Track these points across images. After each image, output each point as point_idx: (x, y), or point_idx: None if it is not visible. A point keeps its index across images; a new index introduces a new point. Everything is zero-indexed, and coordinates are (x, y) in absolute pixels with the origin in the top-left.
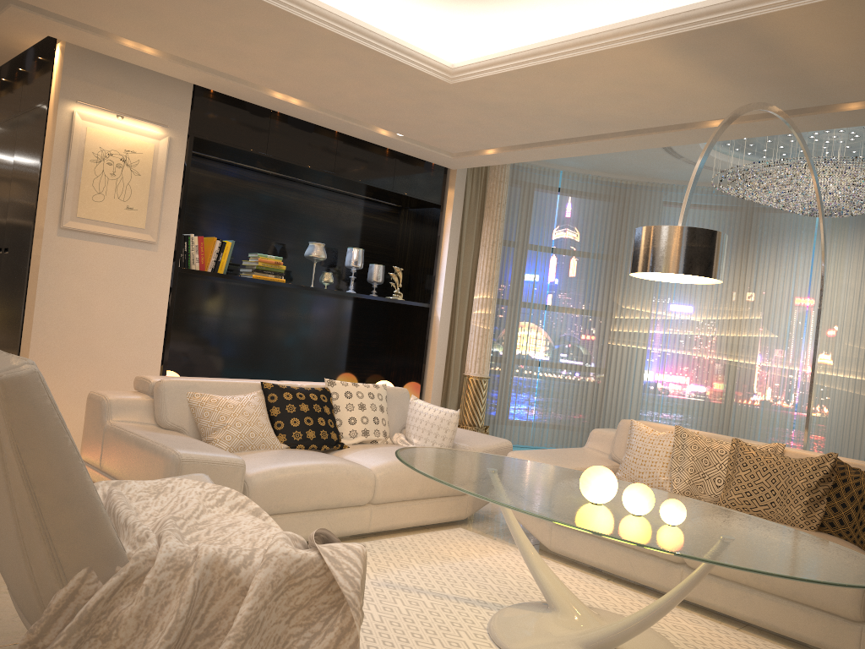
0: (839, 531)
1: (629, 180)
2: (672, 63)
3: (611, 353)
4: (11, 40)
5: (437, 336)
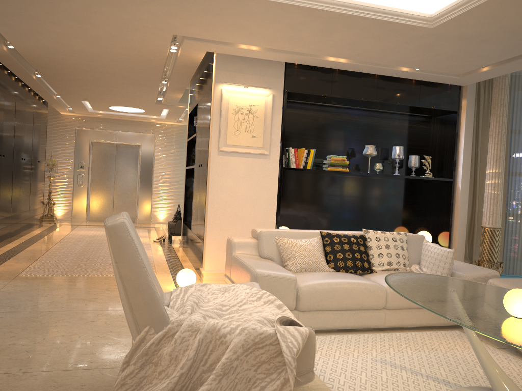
0: None
1: None
2: None
3: None
4: (193, 57)
5: (459, 200)
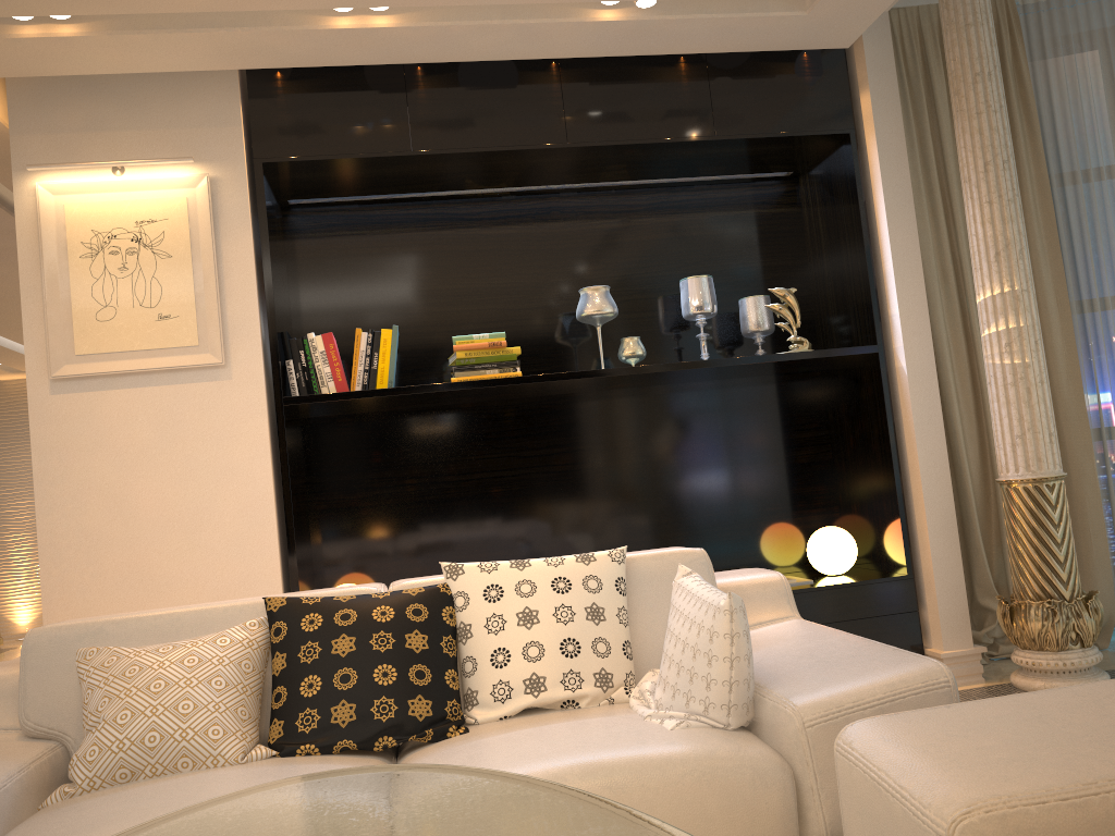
0: None
1: None
2: None
3: None
4: None
5: (909, 410)
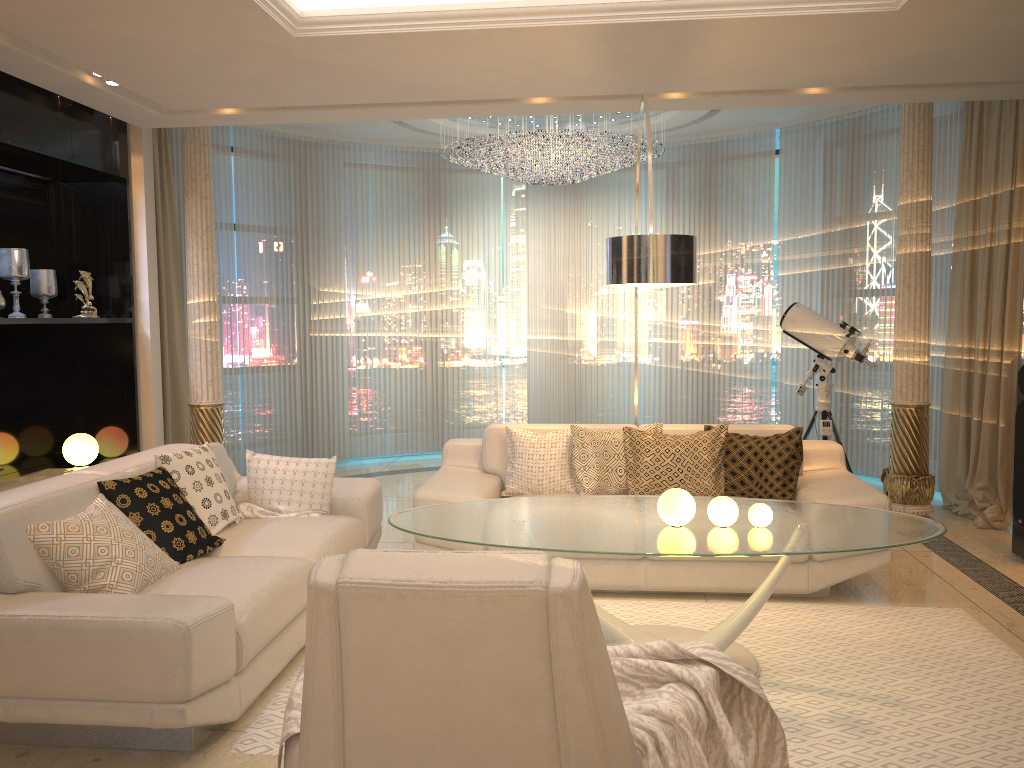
0: (741, 491)
1: (309, 137)
2: (580, 47)
3: (314, 346)
4: None
5: (149, 361)
